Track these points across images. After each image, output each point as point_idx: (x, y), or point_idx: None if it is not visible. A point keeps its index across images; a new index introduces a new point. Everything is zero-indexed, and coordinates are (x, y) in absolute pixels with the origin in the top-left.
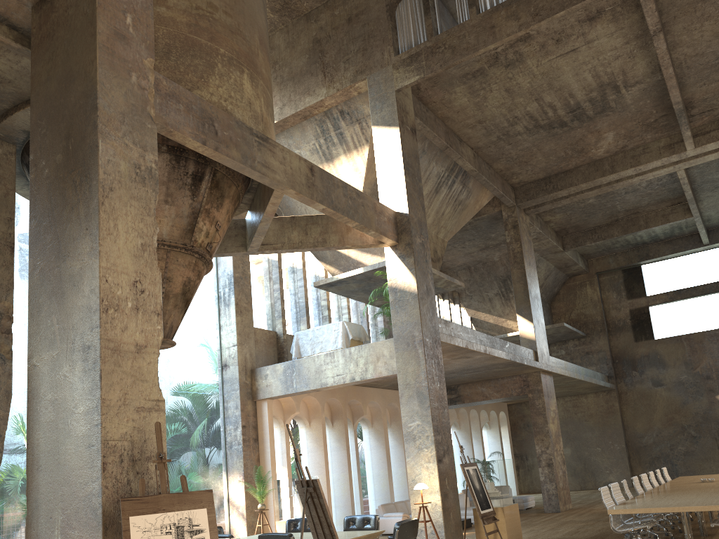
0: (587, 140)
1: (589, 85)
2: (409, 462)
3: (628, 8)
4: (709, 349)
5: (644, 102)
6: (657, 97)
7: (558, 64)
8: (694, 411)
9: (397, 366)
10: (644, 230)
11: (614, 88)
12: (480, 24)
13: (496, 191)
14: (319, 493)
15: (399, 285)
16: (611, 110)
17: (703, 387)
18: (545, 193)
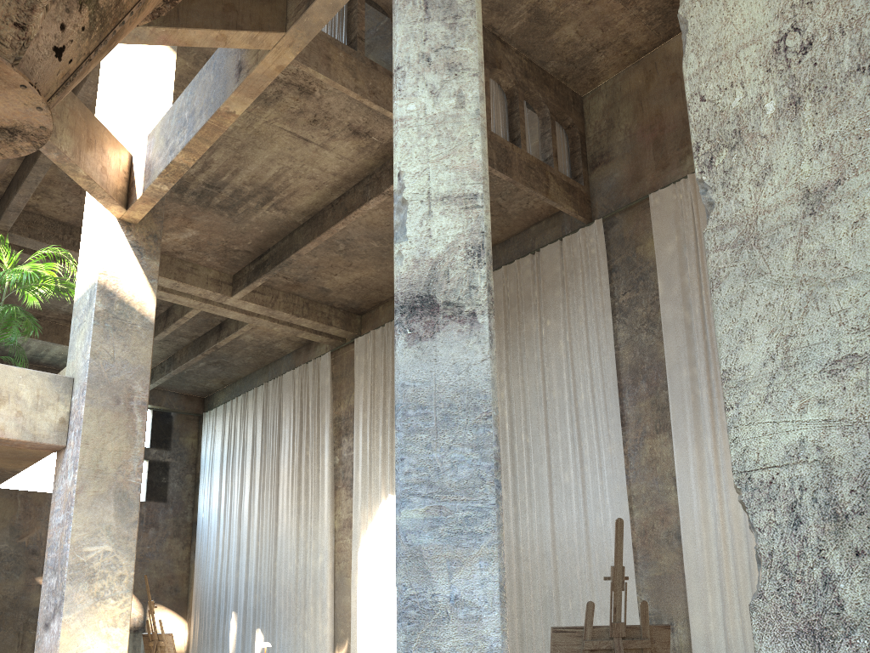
0: (169, 221)
1: (259, 178)
2: (70, 622)
3: (380, 152)
4: (47, 516)
5: (258, 229)
6: (272, 233)
7: (279, 138)
8: (3, 594)
9: (83, 430)
10: (67, 346)
11: (267, 198)
12: (316, 40)
13: (22, 201)
14: (662, 651)
15: (120, 292)
16: (231, 213)
17: (25, 563)
18: (60, 244)
